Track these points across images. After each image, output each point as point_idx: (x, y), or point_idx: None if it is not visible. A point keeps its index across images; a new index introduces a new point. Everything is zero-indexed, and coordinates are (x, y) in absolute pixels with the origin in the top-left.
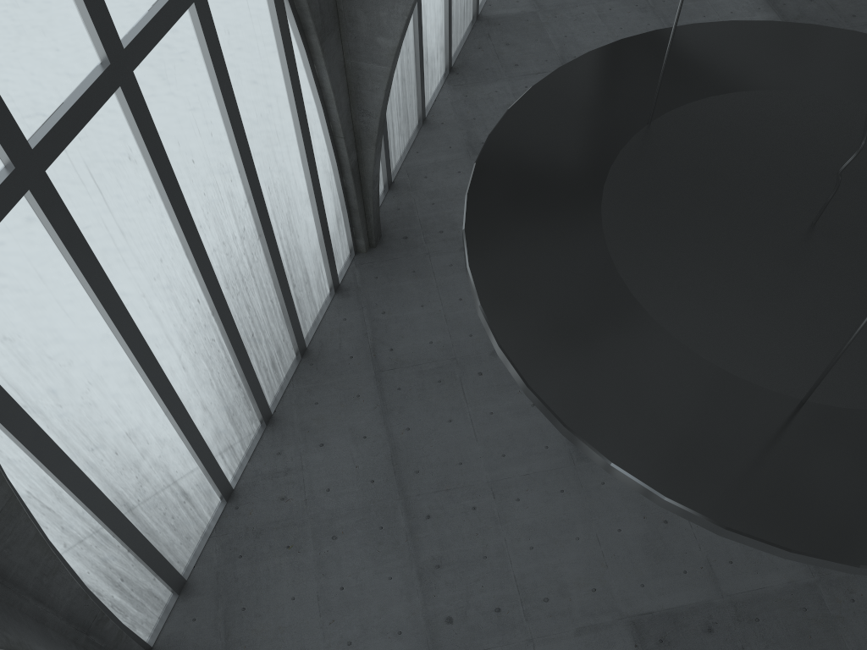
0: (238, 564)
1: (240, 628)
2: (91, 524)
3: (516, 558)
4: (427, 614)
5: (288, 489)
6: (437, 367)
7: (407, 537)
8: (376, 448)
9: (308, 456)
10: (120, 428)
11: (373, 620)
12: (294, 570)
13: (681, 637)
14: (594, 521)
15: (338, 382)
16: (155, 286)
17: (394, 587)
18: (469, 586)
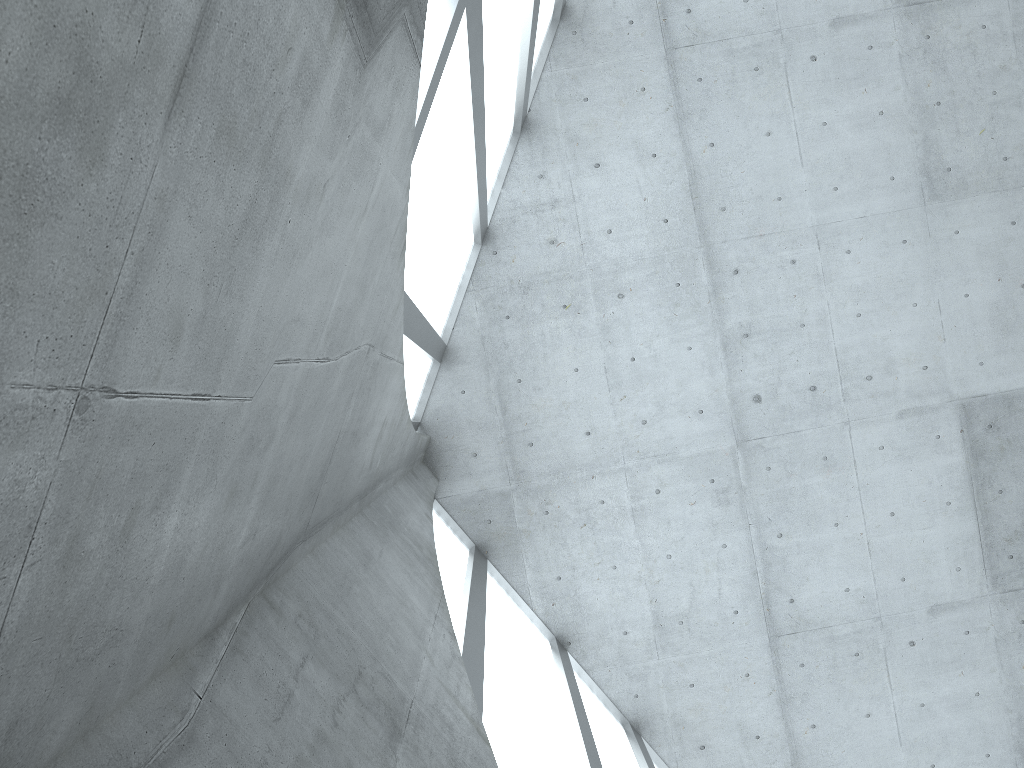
0: (506, 327)
1: (518, 403)
2: (409, 353)
3: (838, 327)
4: (731, 392)
5: (558, 229)
6: (753, 46)
7: (710, 297)
8: (669, 174)
9: (580, 182)
10: (442, 238)
11: (670, 397)
12: (574, 337)
13: (1012, 423)
14: (938, 284)
15: (614, 66)
16: (497, 33)
17: (694, 360)
18: (782, 360)
